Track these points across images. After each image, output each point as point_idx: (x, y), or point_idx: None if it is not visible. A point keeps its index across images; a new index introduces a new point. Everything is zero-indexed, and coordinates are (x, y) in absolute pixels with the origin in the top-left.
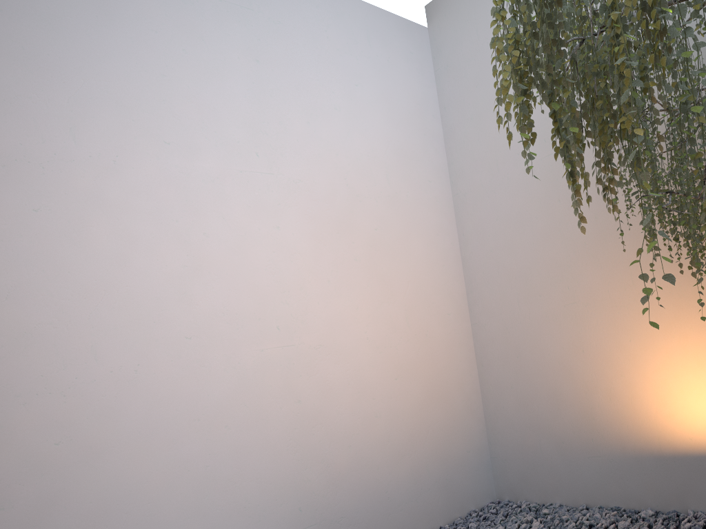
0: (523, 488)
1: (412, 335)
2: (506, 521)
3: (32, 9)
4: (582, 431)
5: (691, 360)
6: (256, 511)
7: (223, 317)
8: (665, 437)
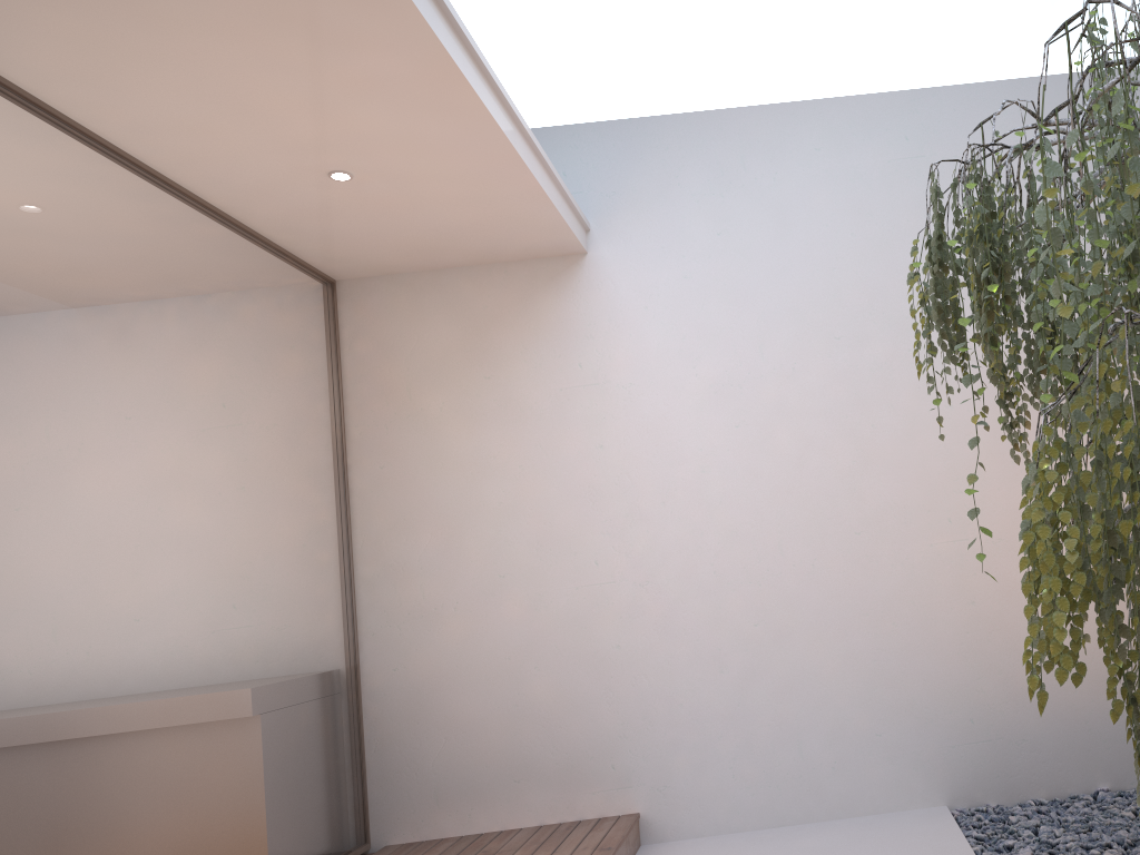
0: None
1: None
2: None
3: (729, 247)
4: None
5: None
6: (923, 713)
7: (890, 510)
8: None
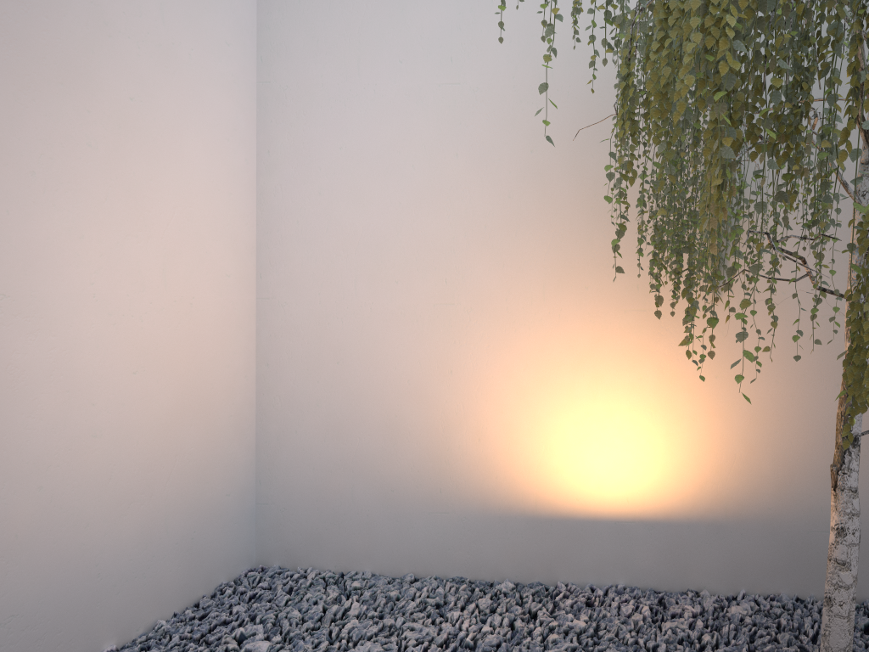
0: (310, 550)
1: (170, 301)
2: (297, 601)
3: None
4: (427, 478)
5: (600, 407)
6: None
7: None
8: (546, 494)
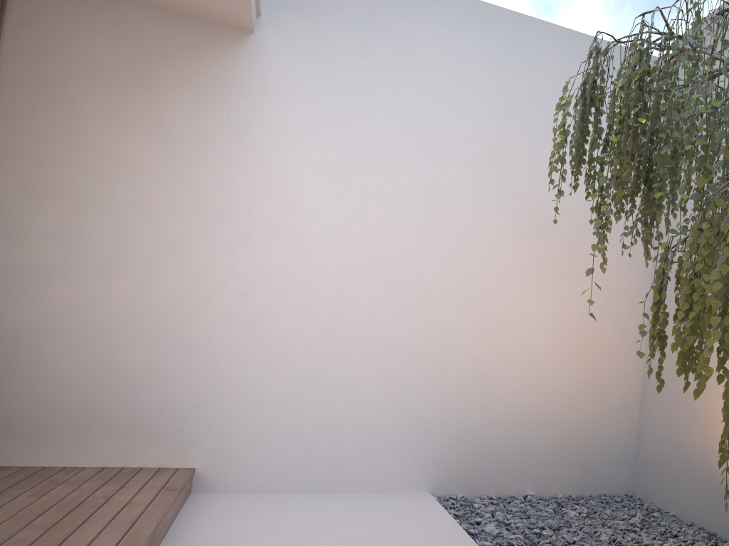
0: (651, 491)
1: (585, 330)
2: (618, 509)
3: (366, 68)
4: (704, 454)
5: None
6: (428, 427)
7: (437, 285)
8: None
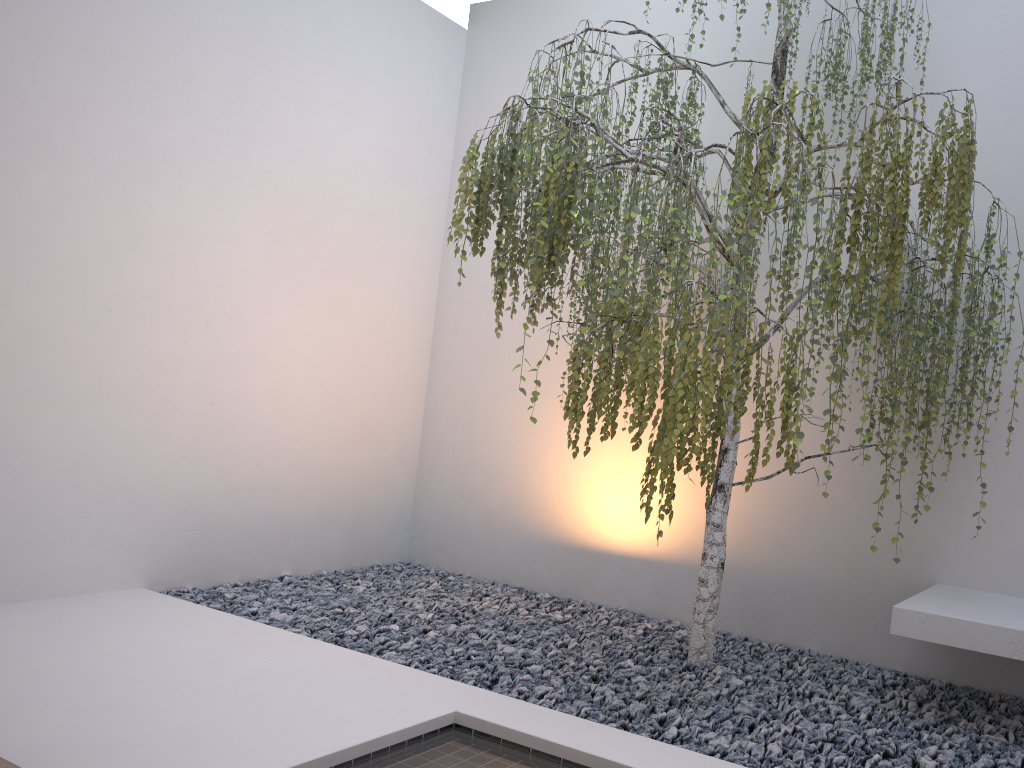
0: (437, 555)
1: (357, 367)
2: (407, 578)
3: None
4: (509, 509)
5: (620, 465)
6: (140, 500)
7: (150, 297)
8: (580, 530)
